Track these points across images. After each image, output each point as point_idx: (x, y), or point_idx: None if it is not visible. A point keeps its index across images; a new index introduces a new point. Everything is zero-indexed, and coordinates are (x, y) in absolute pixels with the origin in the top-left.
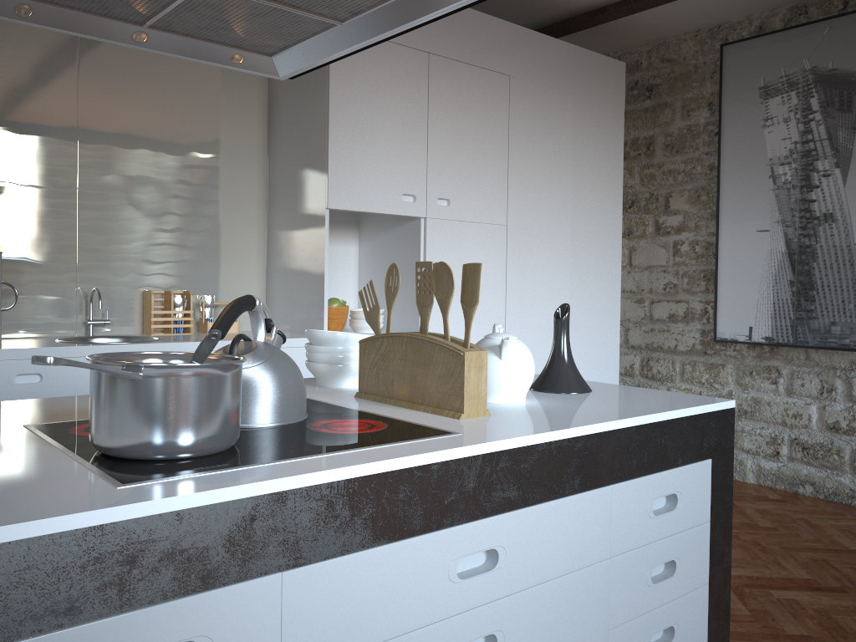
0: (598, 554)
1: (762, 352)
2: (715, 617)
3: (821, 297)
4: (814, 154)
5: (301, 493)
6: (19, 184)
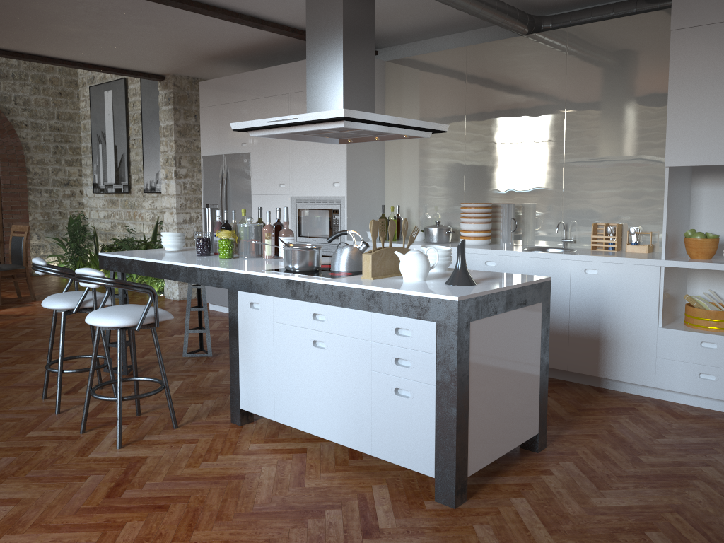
0: (365, 337)
1: None
2: (443, 407)
3: None
4: None
5: (276, 279)
6: (536, 167)
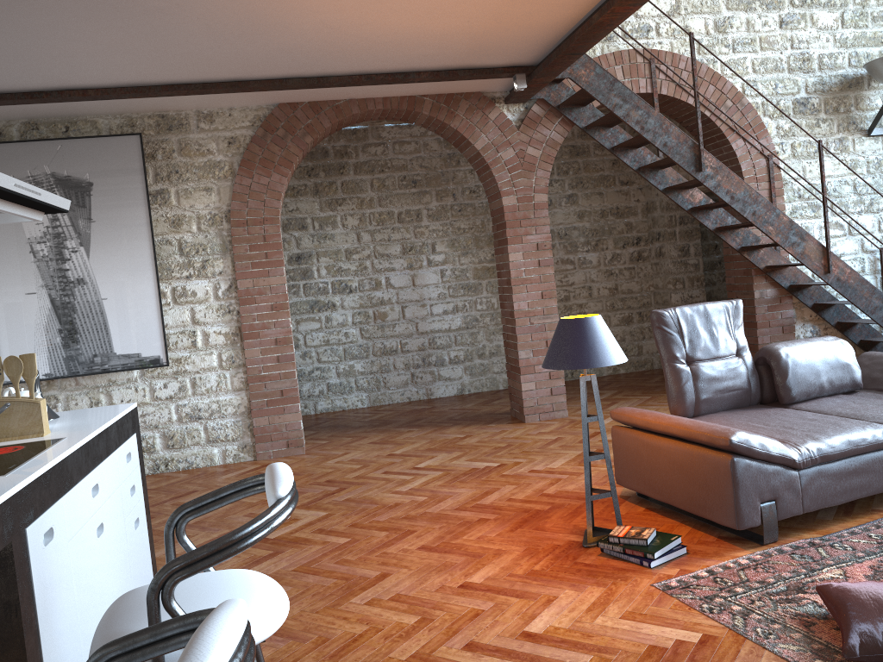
0: (118, 483)
1: (41, 386)
2: (147, 512)
3: (84, 338)
4: (64, 236)
5: (60, 464)
6: None
